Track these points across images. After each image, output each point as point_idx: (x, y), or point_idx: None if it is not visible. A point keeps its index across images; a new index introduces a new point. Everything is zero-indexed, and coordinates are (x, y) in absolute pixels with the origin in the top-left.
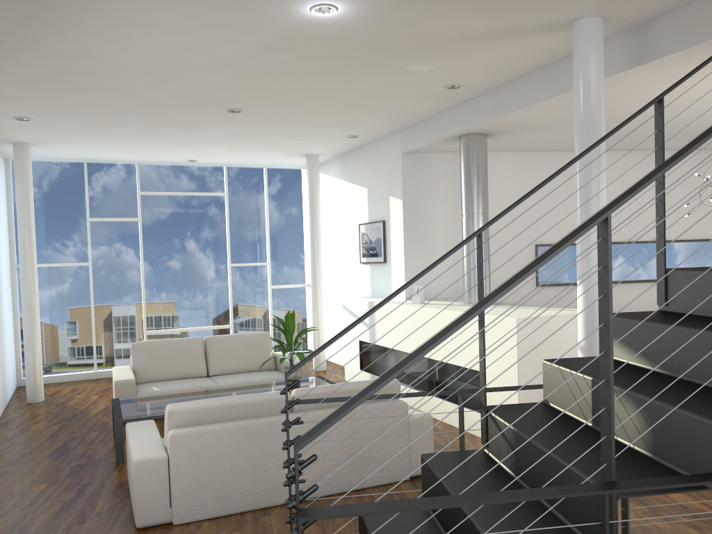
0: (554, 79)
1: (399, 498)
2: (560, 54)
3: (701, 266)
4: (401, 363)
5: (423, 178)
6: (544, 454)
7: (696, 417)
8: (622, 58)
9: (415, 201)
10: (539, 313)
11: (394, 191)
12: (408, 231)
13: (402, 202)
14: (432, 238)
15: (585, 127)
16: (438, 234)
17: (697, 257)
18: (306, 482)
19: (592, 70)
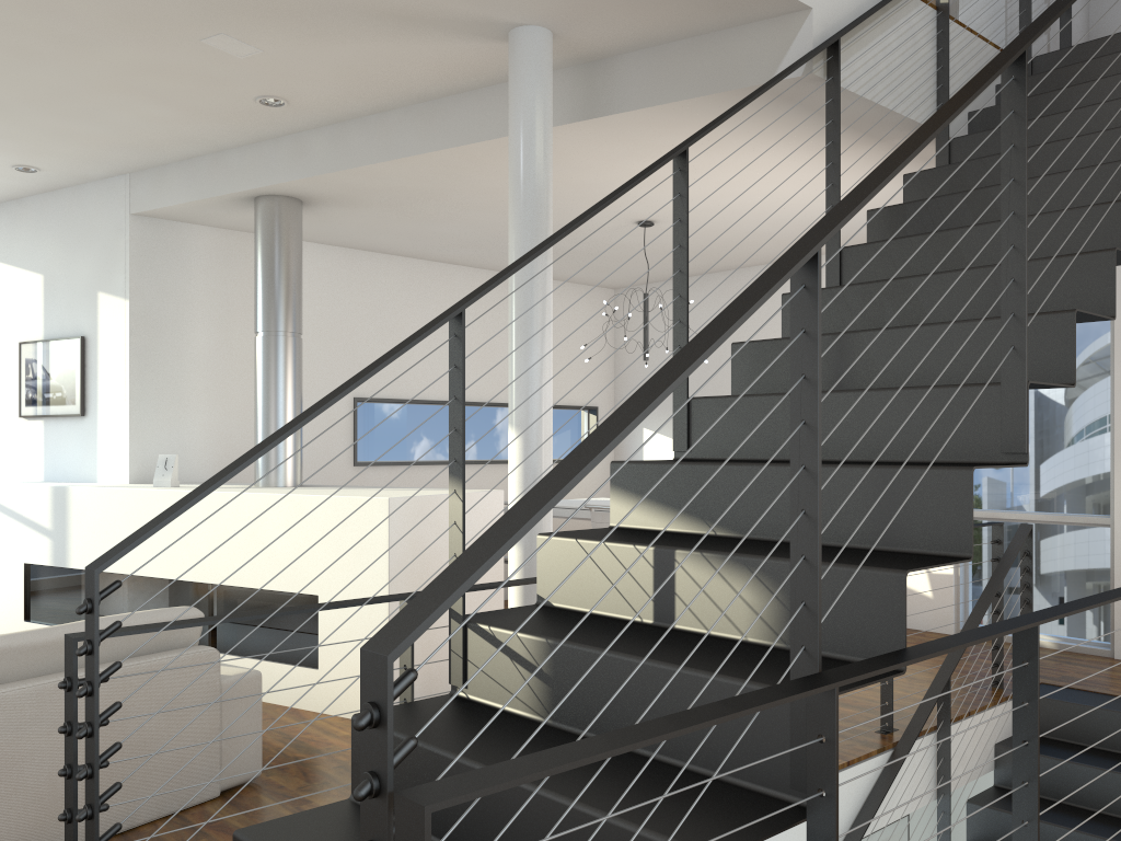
0: (448, 121)
1: (217, 831)
2: (465, 82)
3: (567, 444)
4: (560, 474)
5: (171, 266)
6: (633, 666)
7: (876, 571)
8: (562, 105)
9: (154, 306)
10: (411, 493)
11: (111, 283)
12: (139, 359)
13: (128, 304)
14: (183, 373)
15: (530, 191)
16: (195, 368)
17: (562, 431)
18: (13, 834)
19: (540, 107)
